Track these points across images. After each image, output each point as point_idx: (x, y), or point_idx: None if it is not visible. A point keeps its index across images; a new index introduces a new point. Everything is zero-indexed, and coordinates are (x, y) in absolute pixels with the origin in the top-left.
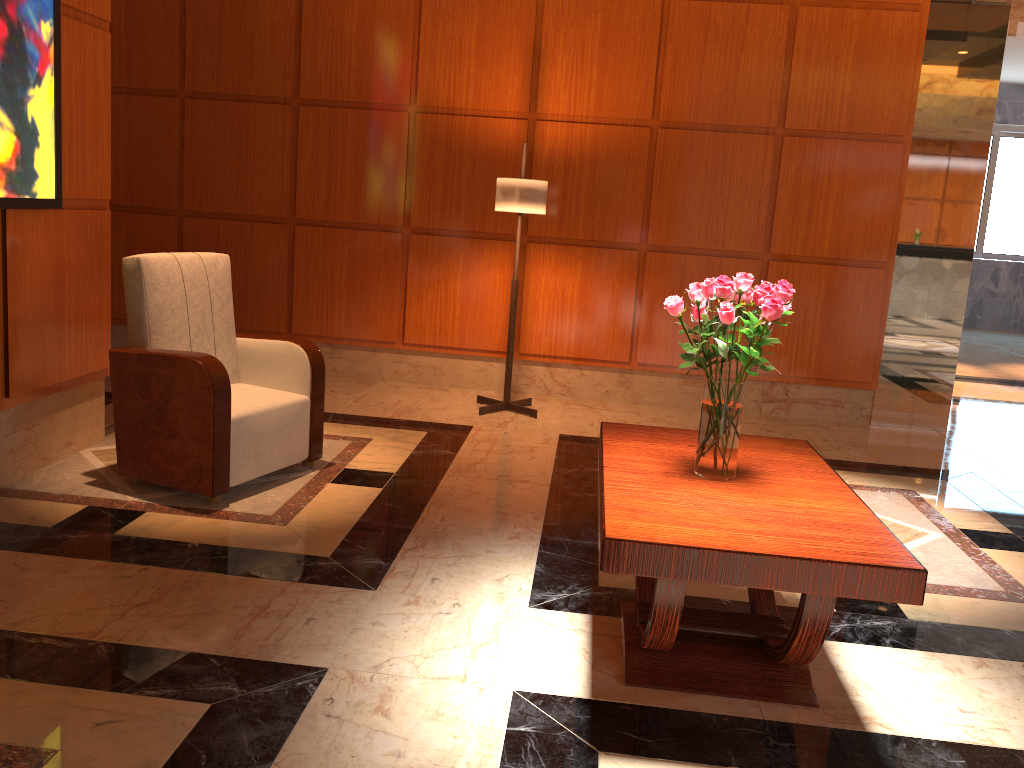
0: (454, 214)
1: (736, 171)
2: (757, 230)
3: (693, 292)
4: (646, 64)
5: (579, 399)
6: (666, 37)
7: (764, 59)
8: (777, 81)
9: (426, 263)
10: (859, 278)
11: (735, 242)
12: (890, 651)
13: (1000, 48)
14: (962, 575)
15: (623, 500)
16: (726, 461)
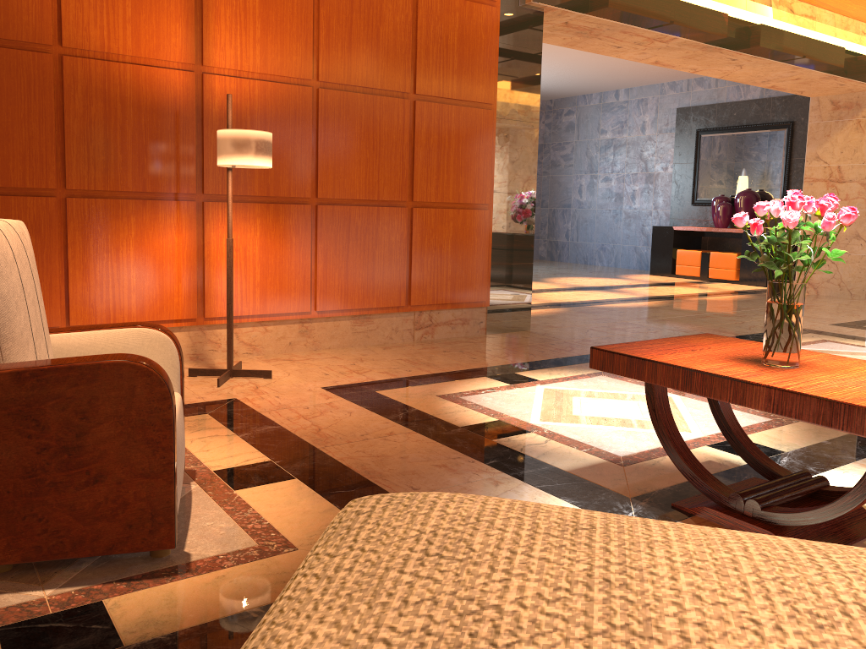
0: (120, 173)
1: (384, 130)
2: (403, 181)
3: (779, 208)
4: (304, 26)
5: (267, 355)
6: (318, 2)
7: (397, 32)
8: (408, 52)
9: (91, 230)
10: (473, 218)
11: (387, 193)
12: (827, 475)
13: (540, 41)
14: (739, 416)
15: (831, 394)
16: (800, 350)
